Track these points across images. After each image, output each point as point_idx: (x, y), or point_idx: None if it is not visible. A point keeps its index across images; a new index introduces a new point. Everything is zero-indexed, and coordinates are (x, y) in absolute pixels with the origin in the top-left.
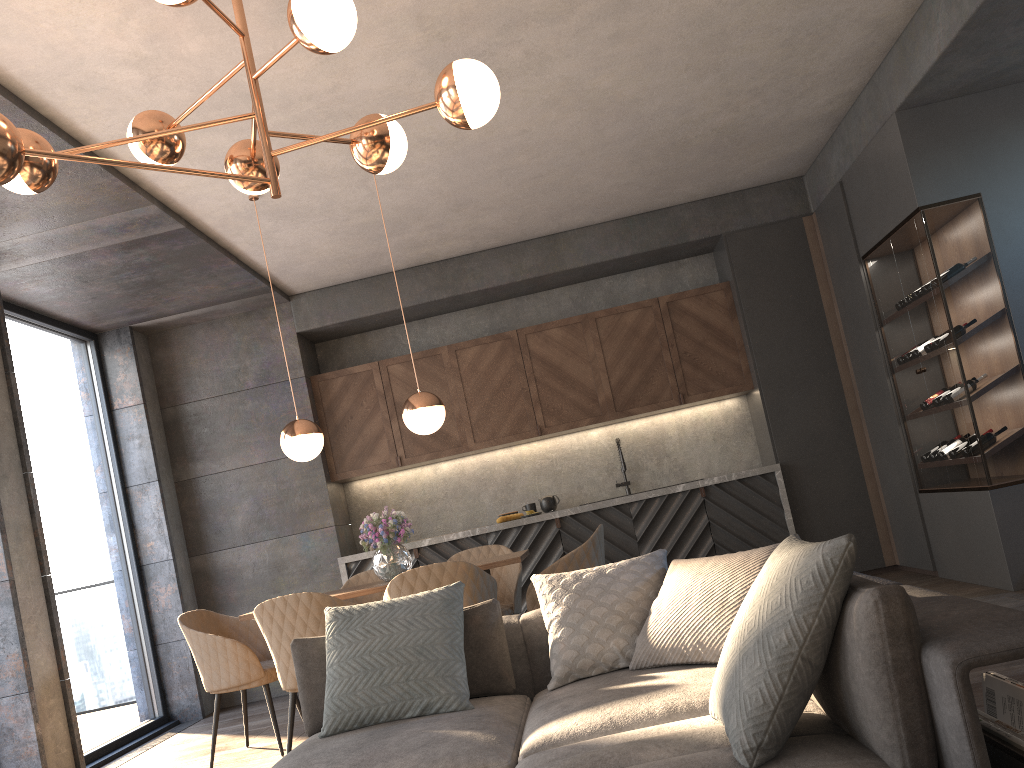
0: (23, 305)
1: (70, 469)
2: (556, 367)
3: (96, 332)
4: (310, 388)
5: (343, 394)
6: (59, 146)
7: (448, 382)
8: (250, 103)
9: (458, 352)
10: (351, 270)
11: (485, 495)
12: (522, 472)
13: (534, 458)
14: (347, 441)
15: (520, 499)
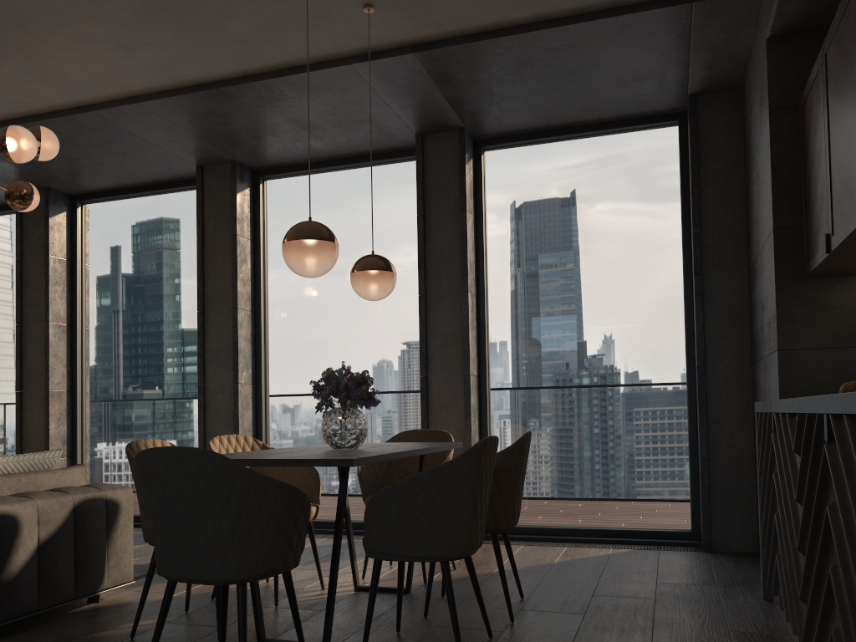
0: (553, 127)
1: (600, 272)
2: None
3: (682, 110)
4: (787, 124)
5: (810, 124)
6: (239, 88)
7: (853, 61)
8: (168, 7)
9: None
10: None
11: None
12: None
13: None
14: (811, 207)
15: None
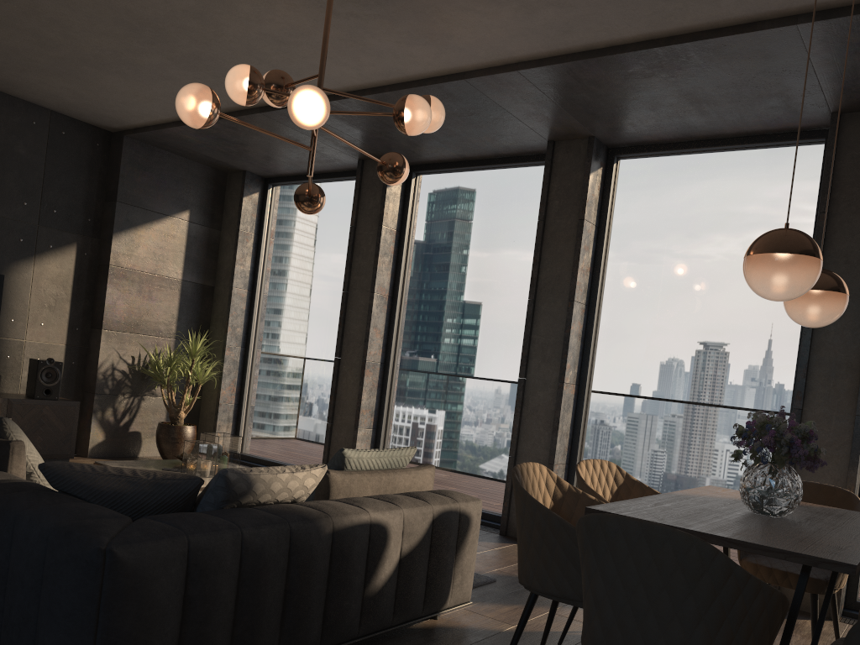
0: None
1: None
2: None
3: None
4: None
5: None
6: (639, 55)
7: None
8: None
9: None
10: None
11: None
12: None
13: None
14: None
15: None
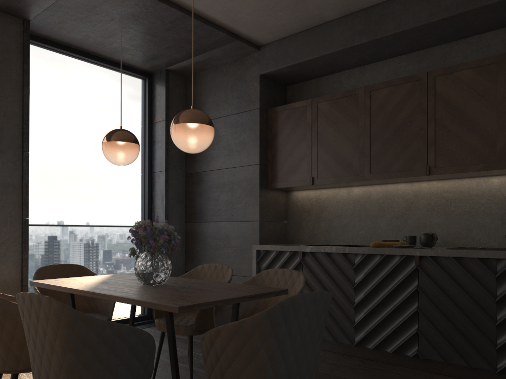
0: (80, 49)
1: (103, 156)
2: (459, 110)
3: (150, 73)
4: (264, 117)
5: (285, 124)
6: None
7: (359, 119)
8: None
9: (372, 92)
10: (289, 20)
11: (382, 220)
12: (417, 206)
13: (431, 195)
14: (282, 160)
15: (410, 229)
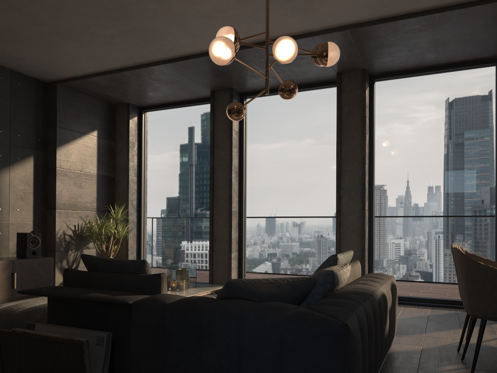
0: None
1: None
2: None
3: None
4: None
5: None
6: (424, 18)
7: None
8: None
9: None
10: None
11: None
12: None
13: None
14: None
15: None
